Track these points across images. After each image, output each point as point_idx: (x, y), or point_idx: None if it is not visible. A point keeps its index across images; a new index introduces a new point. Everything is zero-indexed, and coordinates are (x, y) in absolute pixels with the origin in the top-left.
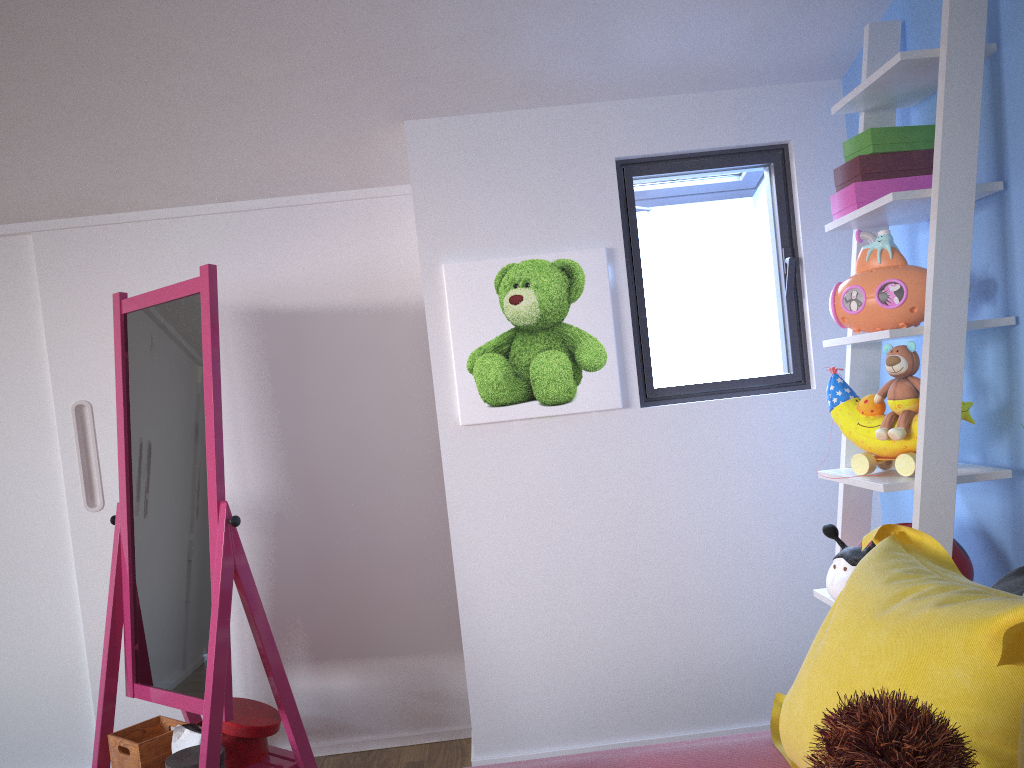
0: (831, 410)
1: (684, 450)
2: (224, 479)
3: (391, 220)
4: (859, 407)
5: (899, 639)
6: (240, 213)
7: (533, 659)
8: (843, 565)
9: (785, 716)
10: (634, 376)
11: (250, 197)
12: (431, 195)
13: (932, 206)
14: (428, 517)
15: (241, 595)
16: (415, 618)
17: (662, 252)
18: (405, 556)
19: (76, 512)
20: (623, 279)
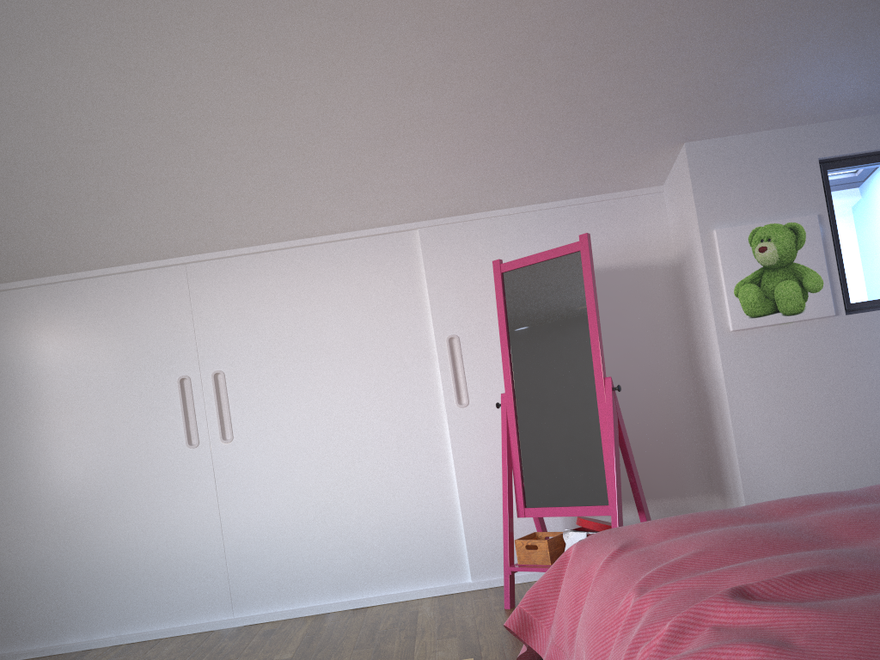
0: None
1: (876, 341)
2: (604, 364)
3: (647, 209)
4: None
5: None
6: (550, 210)
7: (786, 482)
8: None
9: None
10: (840, 295)
11: (558, 199)
12: (703, 187)
13: None
14: (681, 403)
15: (619, 437)
16: (676, 472)
17: (847, 217)
18: (667, 430)
19: (450, 408)
20: (828, 234)
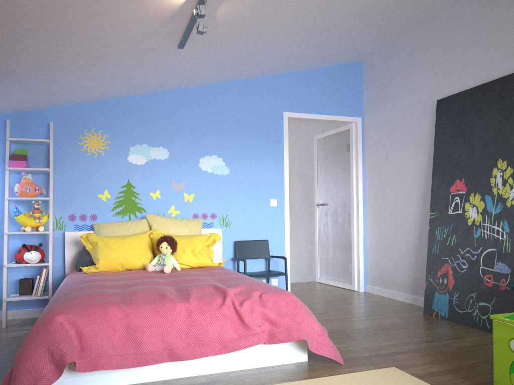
0: (18, 215)
1: None
2: None
3: None
4: (26, 215)
5: (134, 239)
6: None
7: None
8: (35, 252)
9: (104, 261)
10: None
11: None
12: None
13: (50, 173)
14: None
15: None
16: None
17: None
18: None
19: None
20: None
